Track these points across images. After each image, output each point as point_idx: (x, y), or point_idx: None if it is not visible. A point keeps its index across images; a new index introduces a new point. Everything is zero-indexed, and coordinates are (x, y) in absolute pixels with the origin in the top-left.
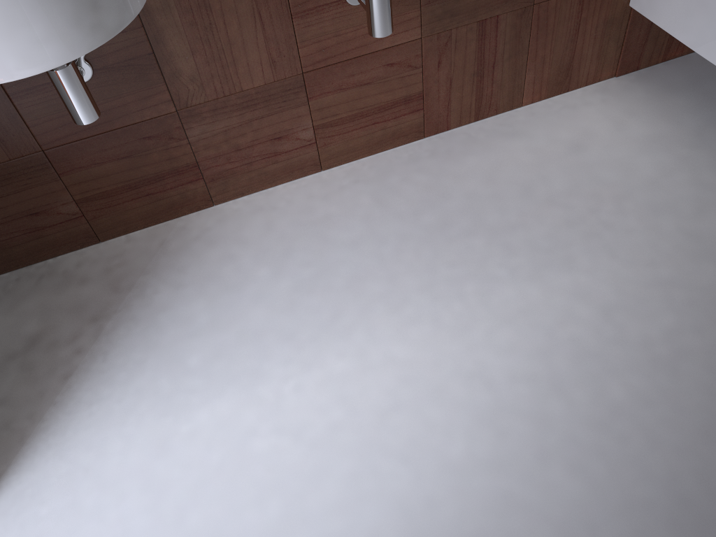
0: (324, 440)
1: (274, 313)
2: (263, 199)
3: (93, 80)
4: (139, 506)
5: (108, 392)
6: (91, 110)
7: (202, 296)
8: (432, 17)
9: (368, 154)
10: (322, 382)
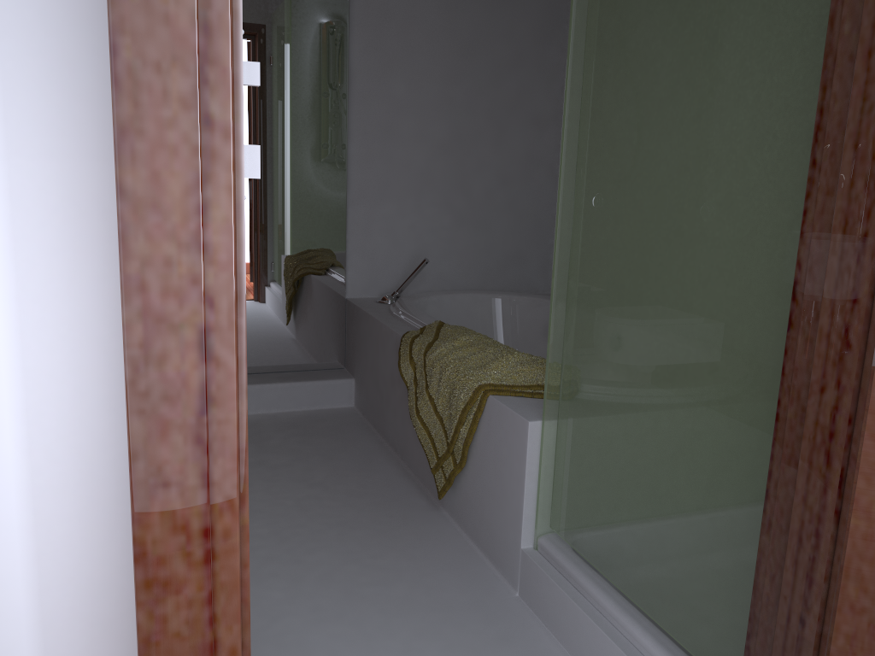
0: None
1: None
2: None
3: None
4: None
5: None
6: None
7: None
8: None
9: None
10: None
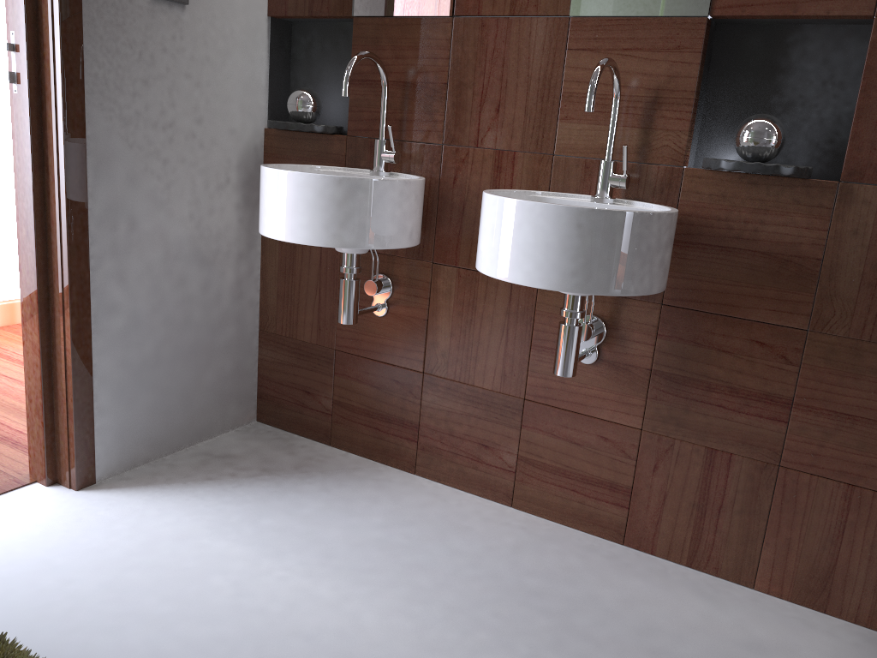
0: (245, 609)
1: (343, 539)
2: (447, 492)
3: (384, 318)
4: (128, 547)
5: (209, 498)
6: (348, 316)
7: (326, 502)
8: (656, 414)
9: (559, 521)
10: (299, 588)
